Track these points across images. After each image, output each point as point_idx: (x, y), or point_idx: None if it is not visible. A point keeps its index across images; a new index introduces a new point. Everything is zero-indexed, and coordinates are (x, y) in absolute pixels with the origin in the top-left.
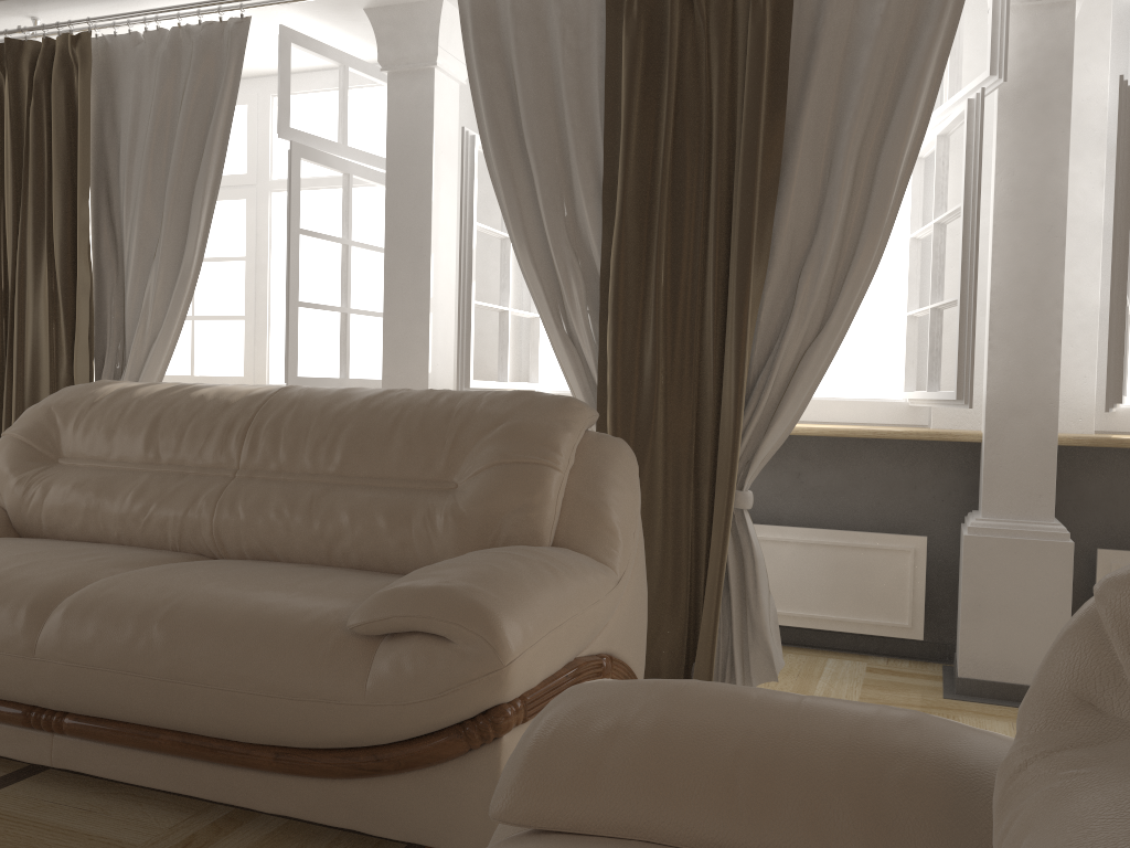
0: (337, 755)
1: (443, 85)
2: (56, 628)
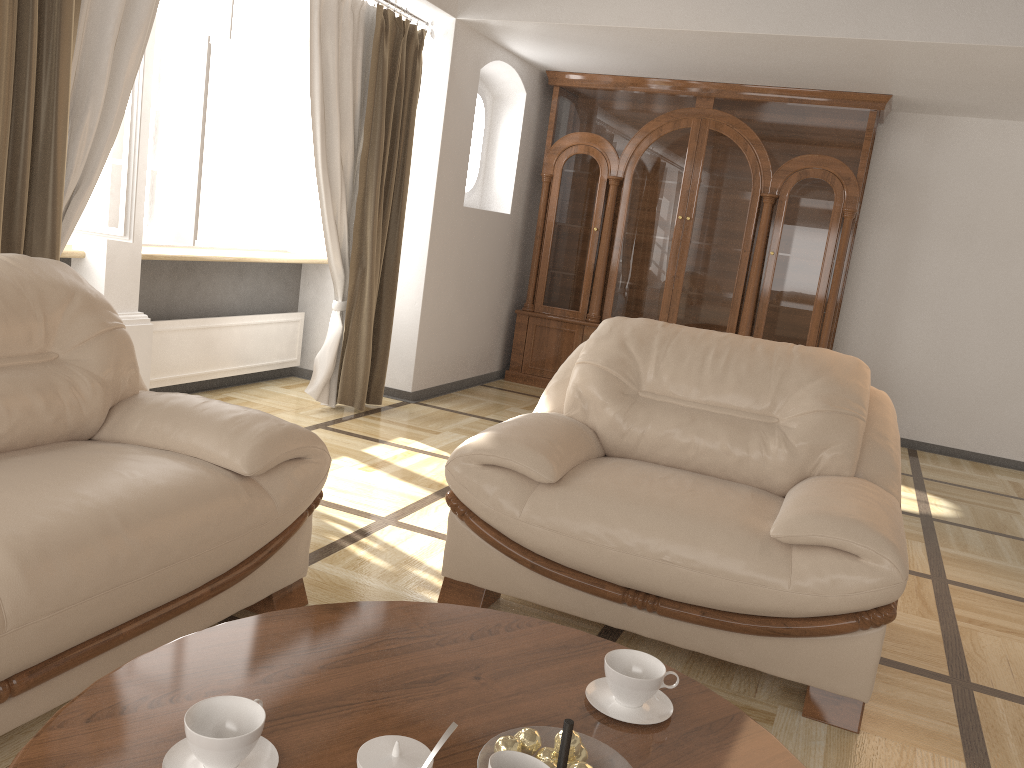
0: (245, 564)
1: None
2: (27, 589)
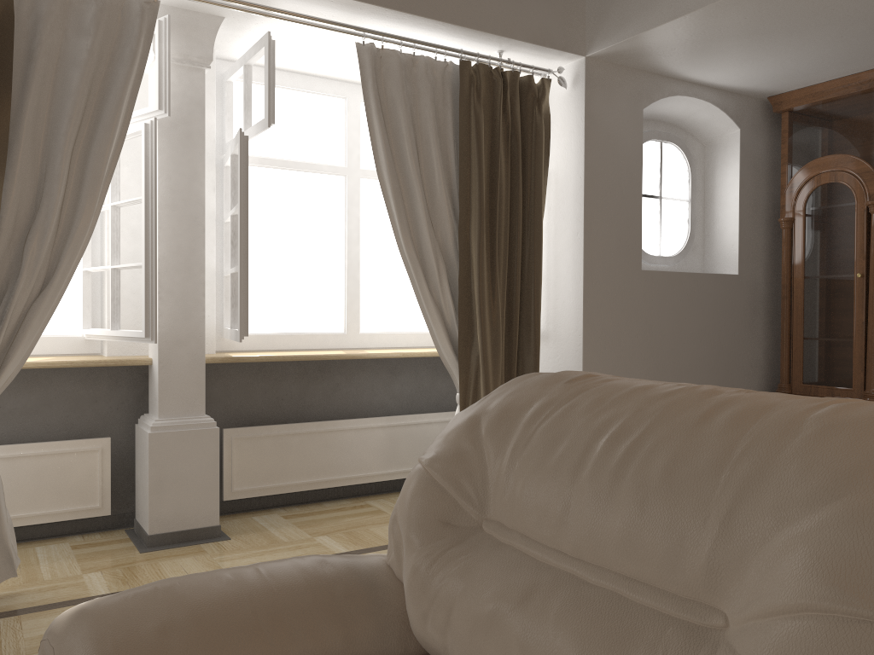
0: None
1: None
2: None
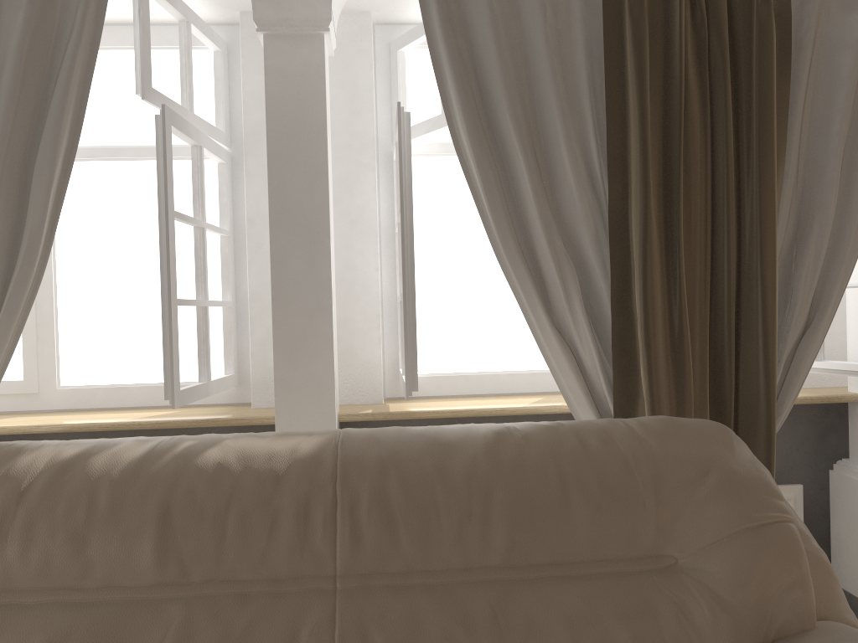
0: None
1: (326, 54)
2: None
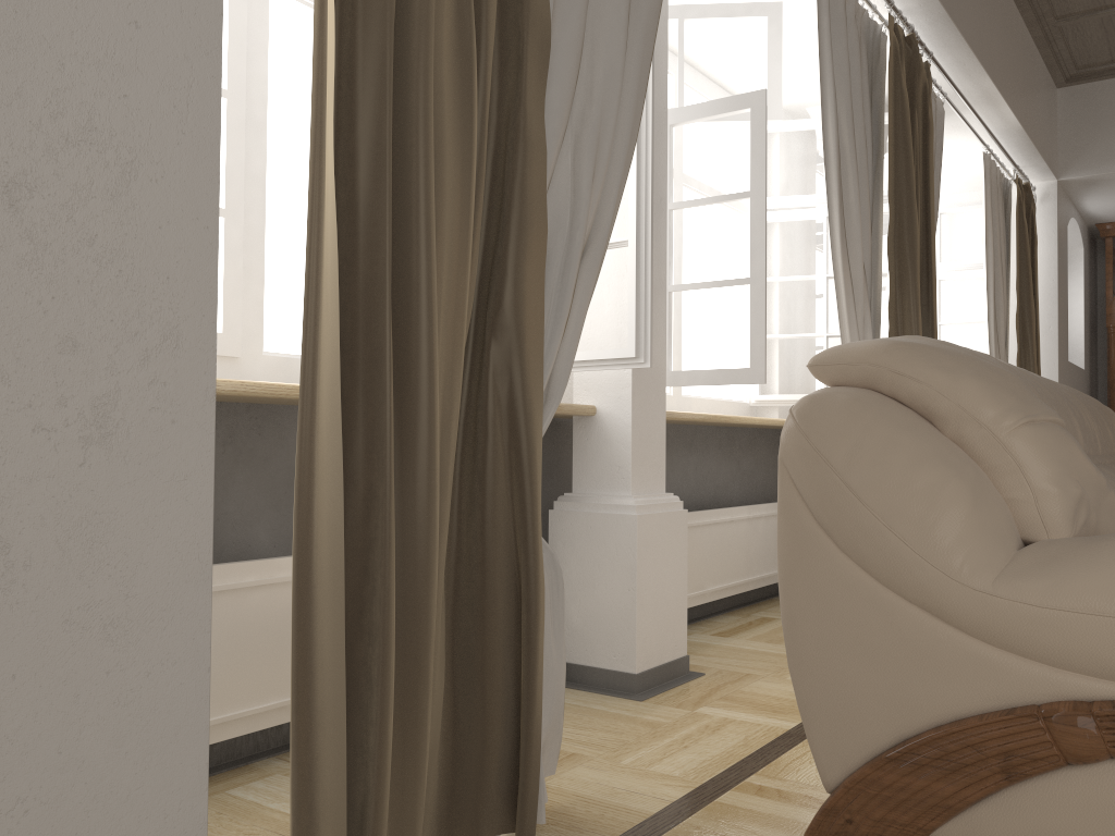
0: None
1: None
2: None
